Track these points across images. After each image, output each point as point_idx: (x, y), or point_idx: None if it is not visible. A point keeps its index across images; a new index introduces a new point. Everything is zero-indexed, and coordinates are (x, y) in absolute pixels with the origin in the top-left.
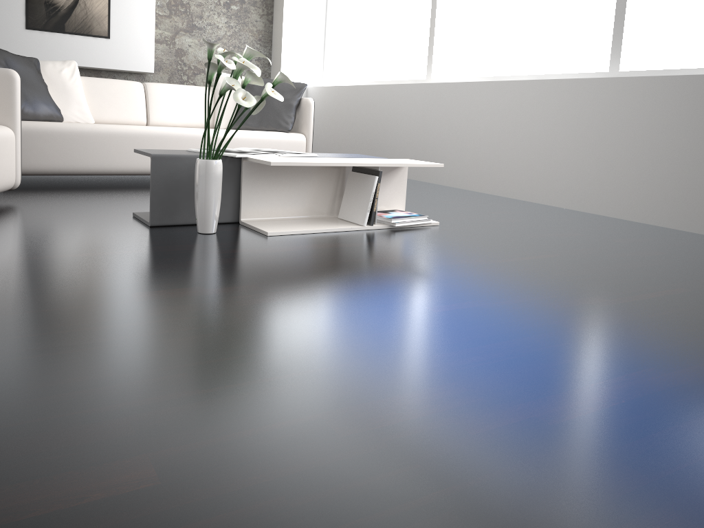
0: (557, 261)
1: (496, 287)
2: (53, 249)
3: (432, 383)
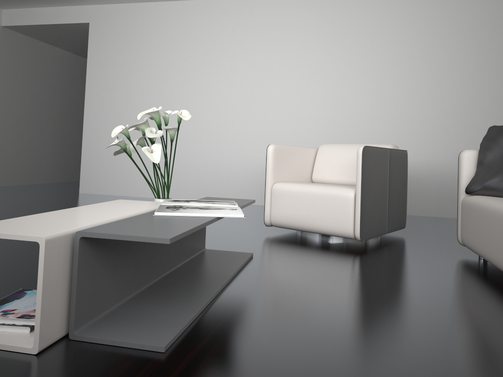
0: None
1: None
2: None
3: None
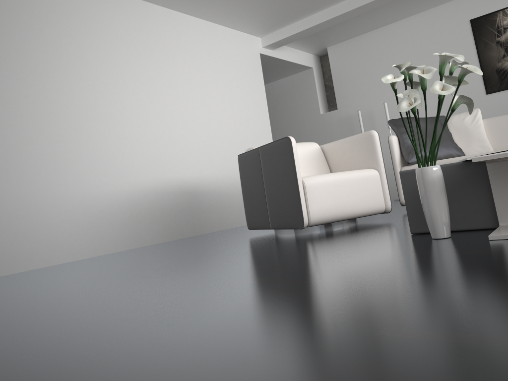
0: None
1: None
2: (306, 249)
3: None
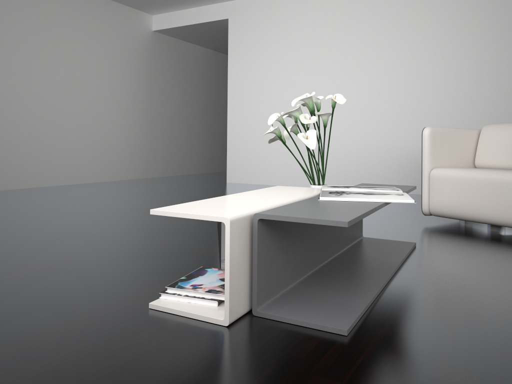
0: (17, 267)
1: (90, 239)
2: None
3: (120, 215)
